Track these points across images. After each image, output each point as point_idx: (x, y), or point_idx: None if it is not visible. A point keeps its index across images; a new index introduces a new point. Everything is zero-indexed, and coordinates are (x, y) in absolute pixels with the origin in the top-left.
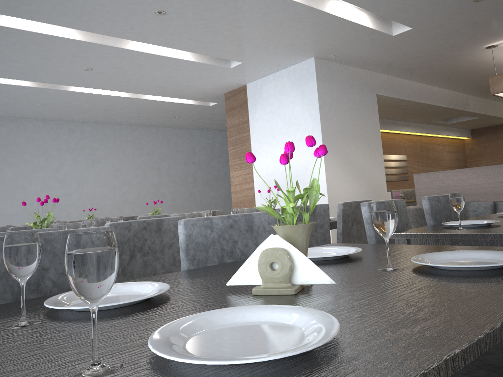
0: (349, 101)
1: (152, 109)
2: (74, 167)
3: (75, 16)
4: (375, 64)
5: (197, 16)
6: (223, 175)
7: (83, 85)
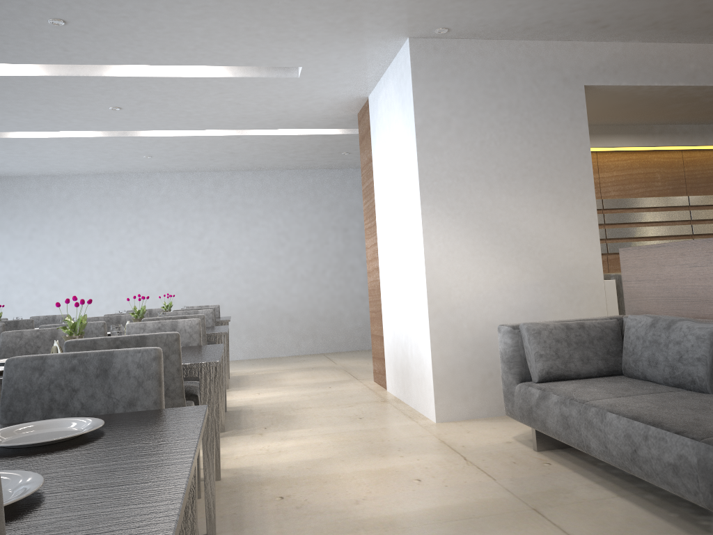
0: (501, 109)
1: (290, 146)
2: (222, 231)
3: None
4: (560, 28)
5: (112, 16)
6: None
7: (147, 127)
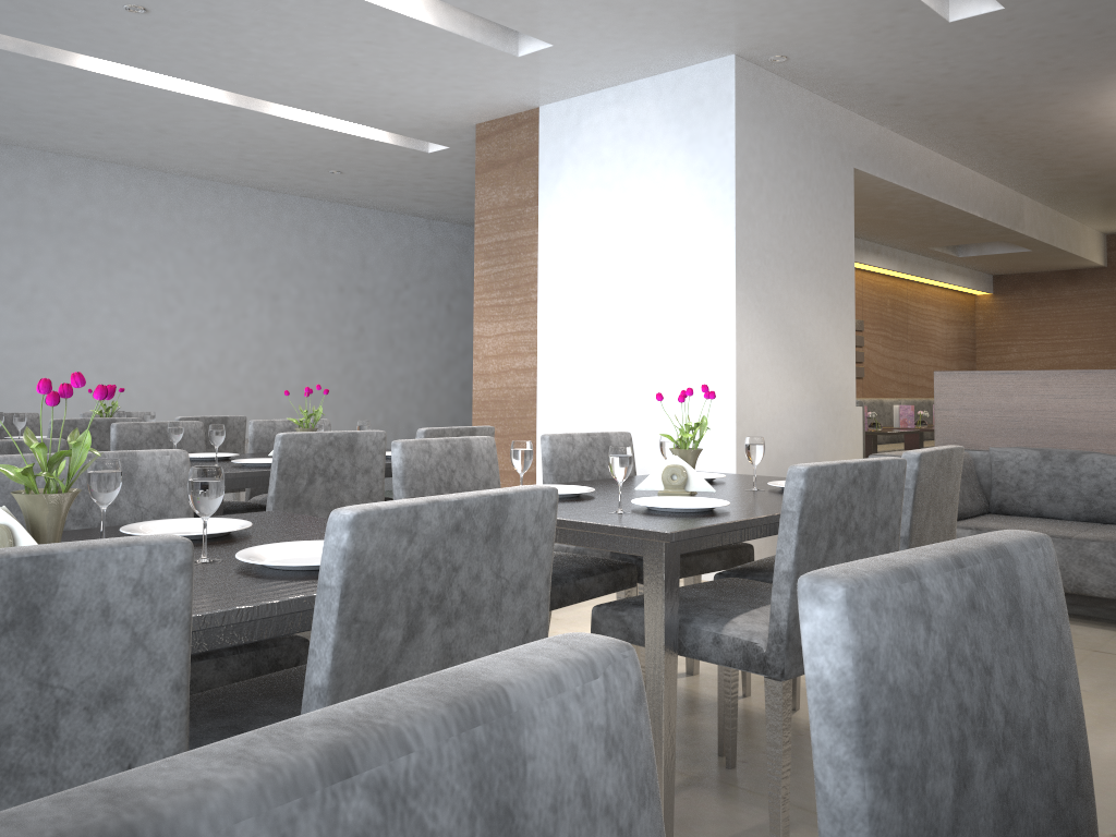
0: (799, 178)
1: (279, 144)
2: (60, 272)
3: None
4: (867, 93)
5: None
6: (428, 325)
7: (113, 54)
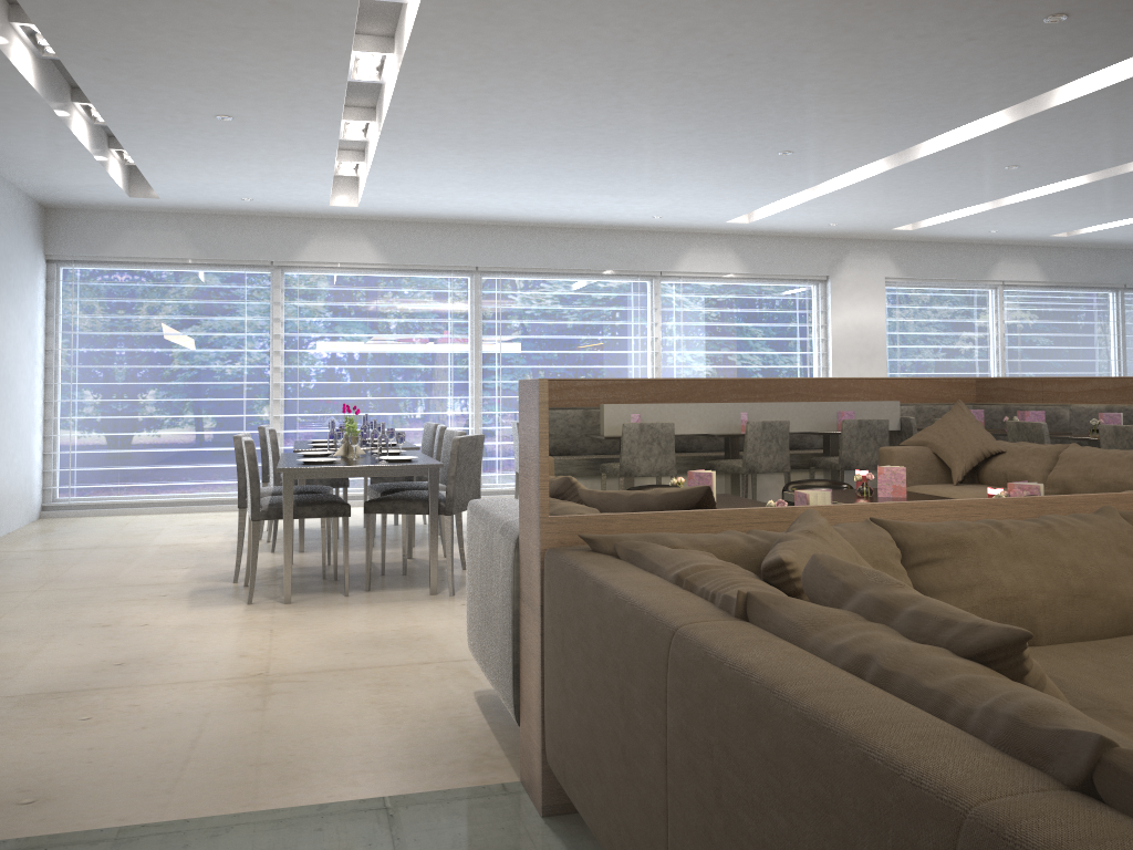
0: None
1: None
2: None
3: (1005, 187)
4: None
5: (1033, 155)
6: None
7: None
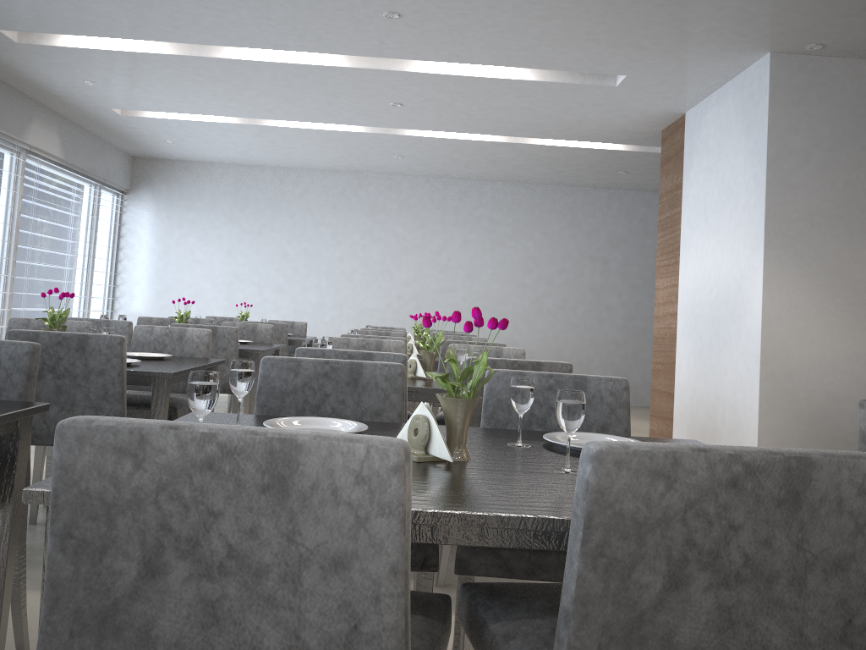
0: None
1: (562, 159)
2: (463, 249)
3: (296, 36)
4: None
5: (451, 12)
6: None
7: (417, 126)
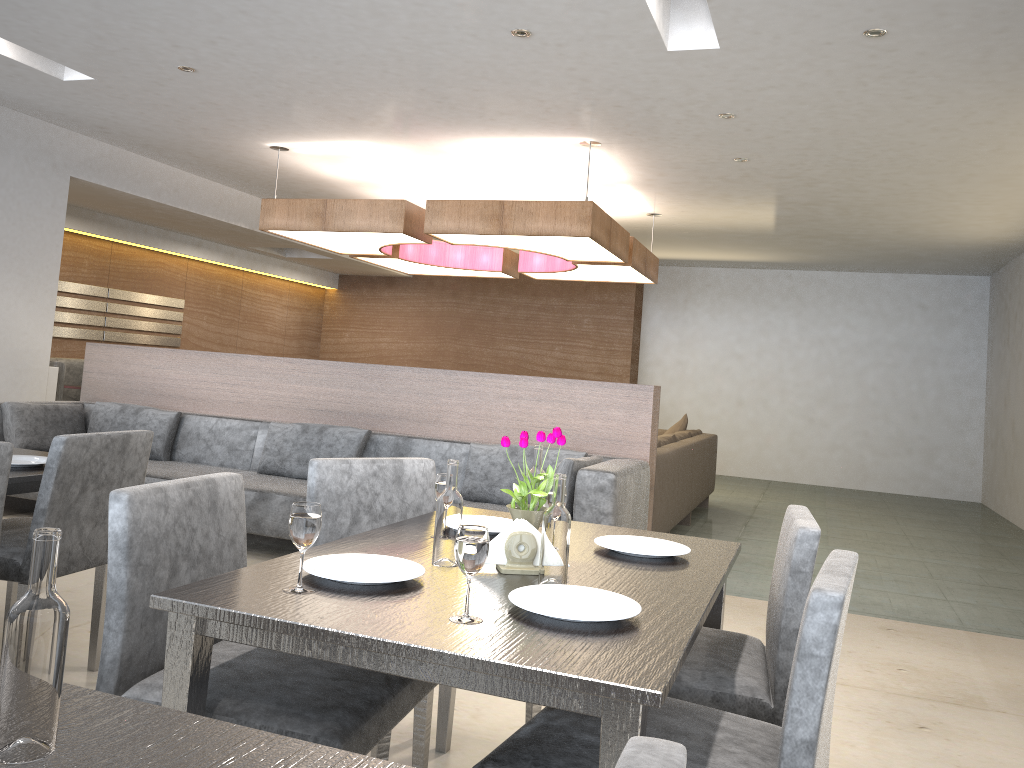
0: None
1: None
2: None
3: None
4: (68, 120)
5: None
6: None
7: None
